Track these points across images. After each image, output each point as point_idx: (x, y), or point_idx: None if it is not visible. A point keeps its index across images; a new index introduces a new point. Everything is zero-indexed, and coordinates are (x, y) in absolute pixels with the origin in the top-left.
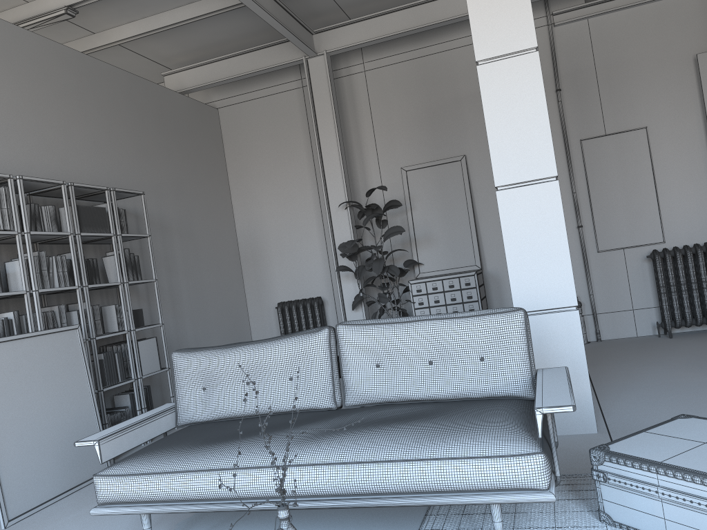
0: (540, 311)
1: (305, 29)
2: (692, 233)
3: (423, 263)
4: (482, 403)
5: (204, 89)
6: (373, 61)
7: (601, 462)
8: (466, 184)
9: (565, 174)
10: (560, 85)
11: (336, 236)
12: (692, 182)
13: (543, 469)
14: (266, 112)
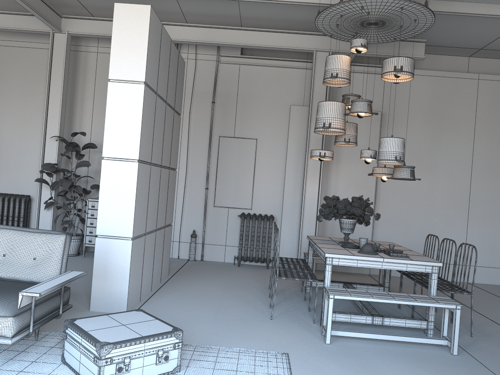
0: (111, 236)
1: (55, 13)
2: (267, 207)
3: None
4: (22, 284)
5: None
6: (105, 47)
7: (66, 327)
8: None
9: (206, 154)
10: (215, 99)
11: (46, 157)
12: (274, 178)
13: (10, 326)
14: (22, 58)
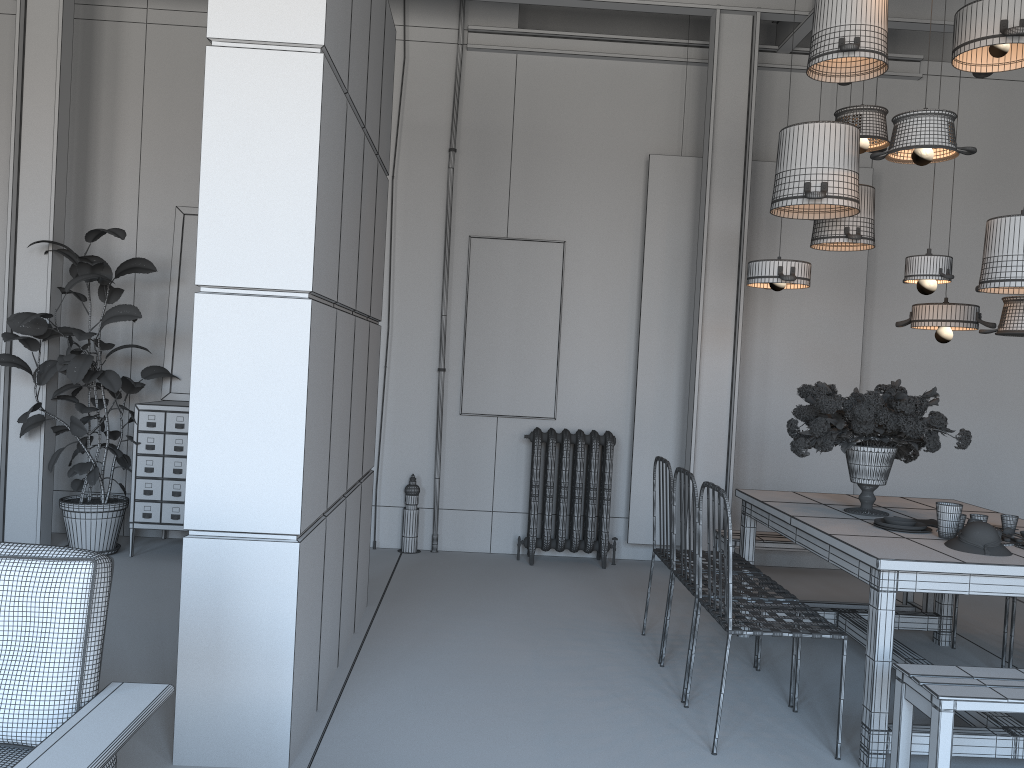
0: (232, 533)
1: None
2: (594, 413)
3: (180, 378)
4: None
5: None
6: (166, 10)
7: None
8: None
9: (437, 283)
10: (457, 143)
11: (19, 298)
12: (609, 339)
13: None
14: None
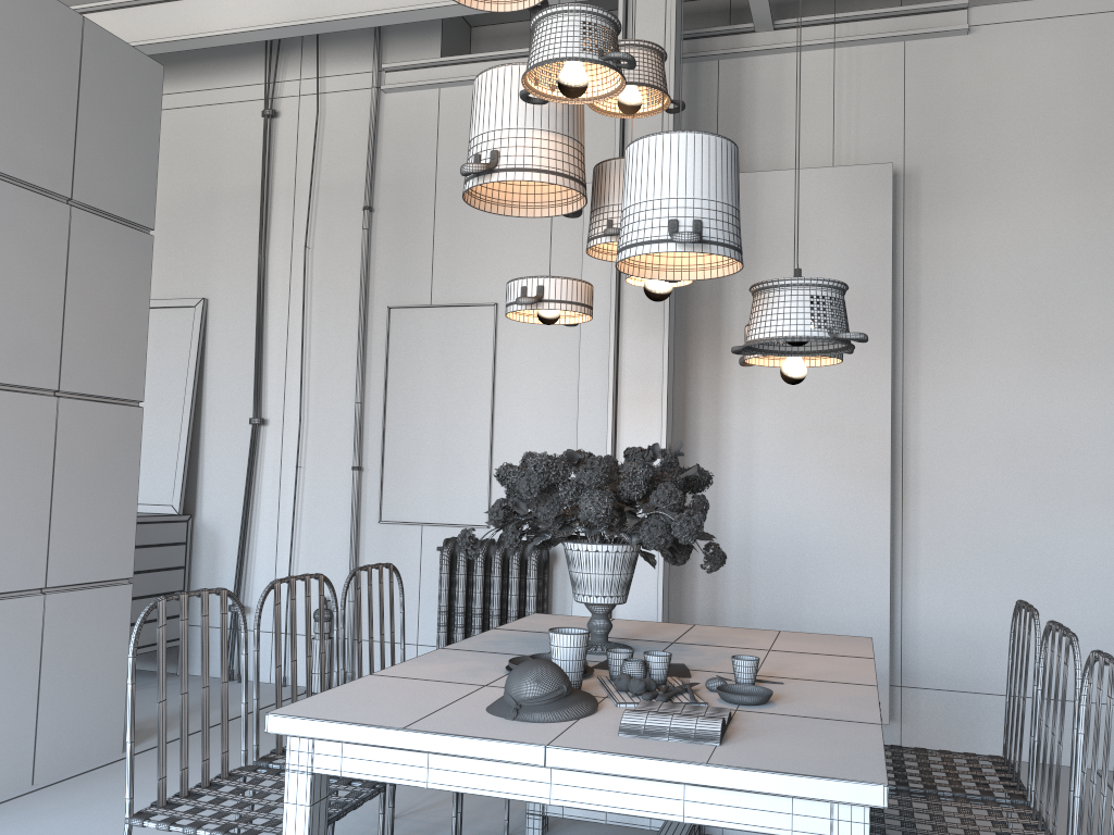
0: None
1: None
2: None
3: None
4: None
5: None
6: None
7: None
8: (193, 352)
9: (355, 365)
10: (376, 200)
11: None
12: (554, 422)
13: None
14: None
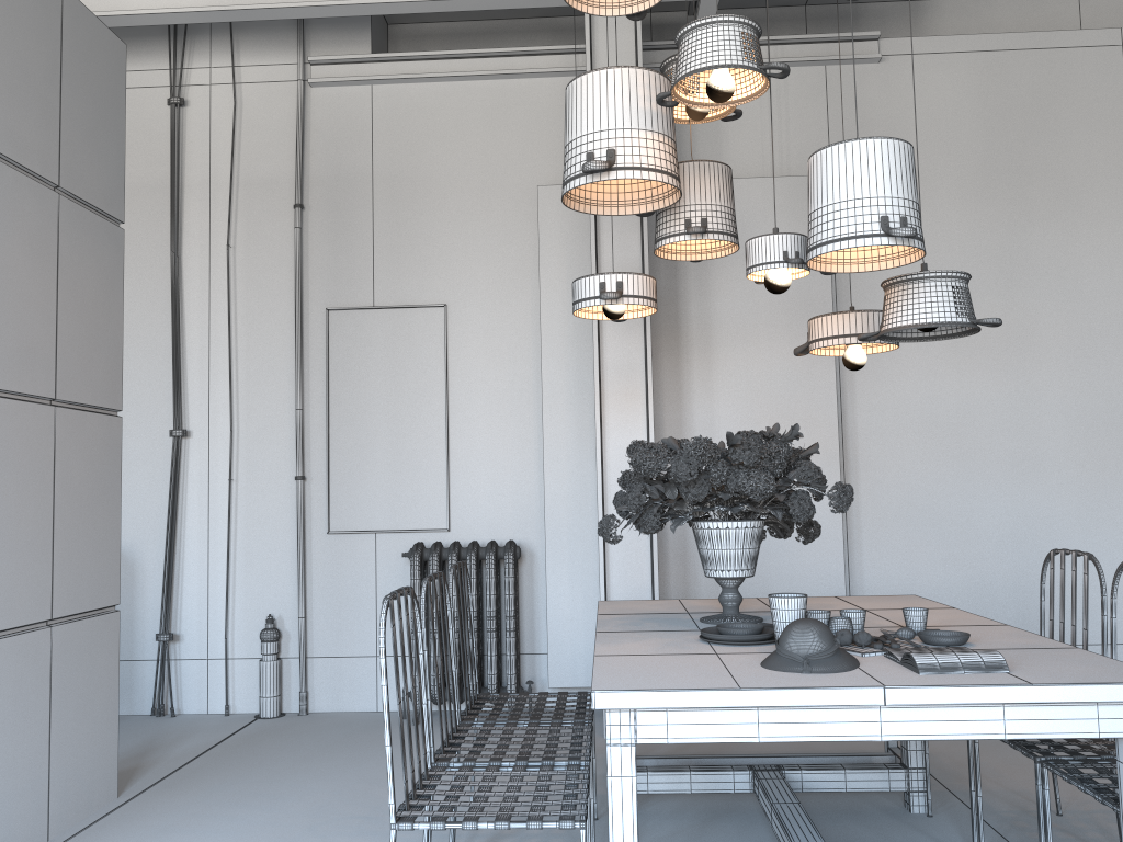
0: None
1: None
2: (499, 519)
3: None
4: None
5: None
6: None
7: None
8: None
9: (290, 370)
10: (306, 197)
11: None
12: (512, 422)
13: None
14: None
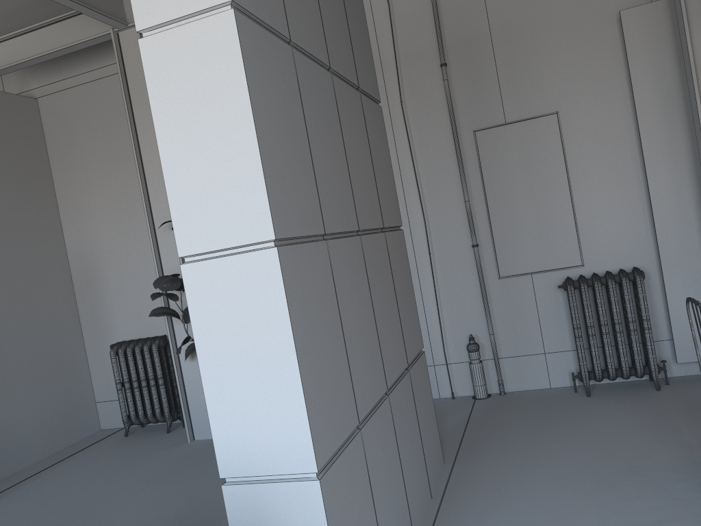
0: (261, 477)
1: None
2: (618, 253)
3: None
4: None
5: (2, 75)
6: None
7: None
8: None
9: (455, 176)
10: (446, 58)
11: (164, 264)
12: (618, 185)
13: None
14: (93, 101)
